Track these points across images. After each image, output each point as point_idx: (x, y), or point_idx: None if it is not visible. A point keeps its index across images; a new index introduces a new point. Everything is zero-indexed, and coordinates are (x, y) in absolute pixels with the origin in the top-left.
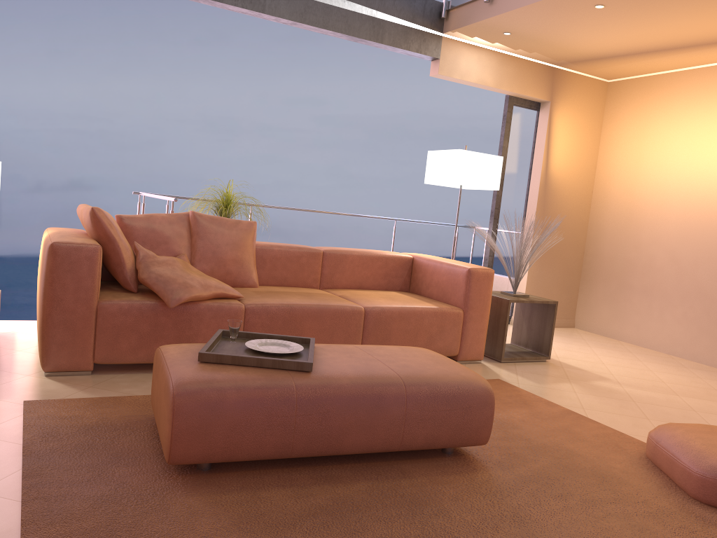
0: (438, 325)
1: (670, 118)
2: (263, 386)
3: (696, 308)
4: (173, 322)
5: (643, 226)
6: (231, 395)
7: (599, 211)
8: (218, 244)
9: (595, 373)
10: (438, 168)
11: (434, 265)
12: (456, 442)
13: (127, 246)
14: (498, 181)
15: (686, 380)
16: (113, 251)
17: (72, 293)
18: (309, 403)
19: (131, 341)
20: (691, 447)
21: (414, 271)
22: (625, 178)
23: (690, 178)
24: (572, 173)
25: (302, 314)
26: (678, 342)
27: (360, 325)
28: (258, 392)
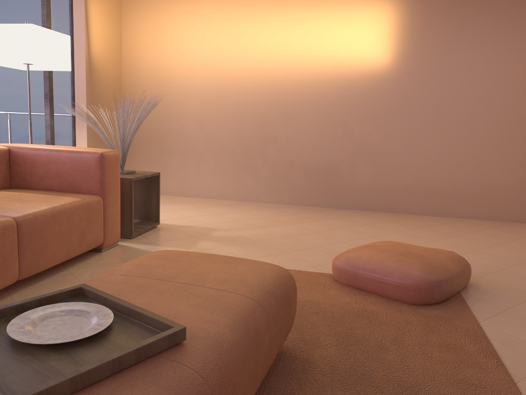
0: (86, 218)
1: (183, 13)
2: None
3: (223, 161)
4: None
5: (173, 102)
6: None
7: (131, 91)
8: None
9: (201, 226)
10: (2, 45)
11: (48, 154)
12: (285, 341)
13: None
14: (69, 61)
15: (247, 214)
16: None
17: None
18: (221, 388)
19: None
20: (390, 267)
21: (14, 164)
22: (151, 63)
23: (205, 62)
24: (107, 57)
25: None
26: (213, 188)
27: (15, 241)
28: None
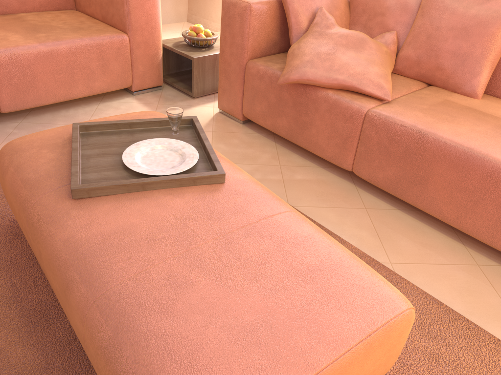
0: None
1: None
2: (25, 182)
3: None
4: (293, 102)
5: None
6: (9, 173)
7: None
8: (439, 27)
9: None
10: None
11: None
12: None
13: (302, 10)
14: None
15: None
16: (286, 13)
17: (229, 47)
18: (33, 228)
19: (262, 107)
20: None
21: None
22: None
23: None
24: None
25: (435, 153)
26: None
27: None
28: (18, 184)
